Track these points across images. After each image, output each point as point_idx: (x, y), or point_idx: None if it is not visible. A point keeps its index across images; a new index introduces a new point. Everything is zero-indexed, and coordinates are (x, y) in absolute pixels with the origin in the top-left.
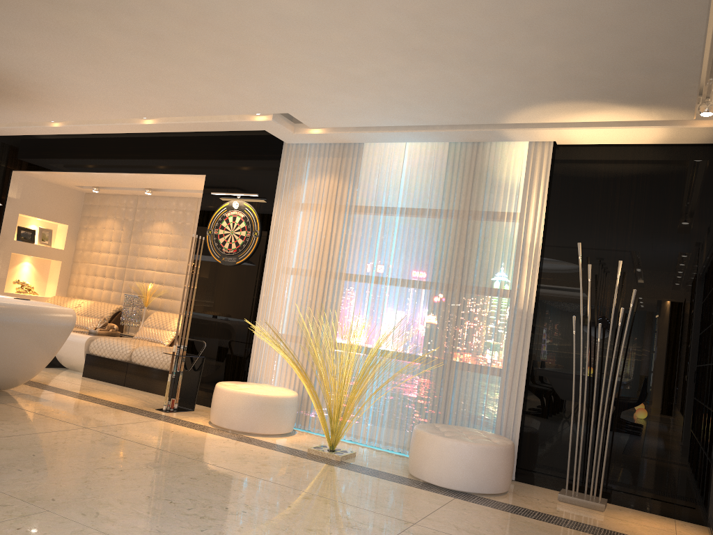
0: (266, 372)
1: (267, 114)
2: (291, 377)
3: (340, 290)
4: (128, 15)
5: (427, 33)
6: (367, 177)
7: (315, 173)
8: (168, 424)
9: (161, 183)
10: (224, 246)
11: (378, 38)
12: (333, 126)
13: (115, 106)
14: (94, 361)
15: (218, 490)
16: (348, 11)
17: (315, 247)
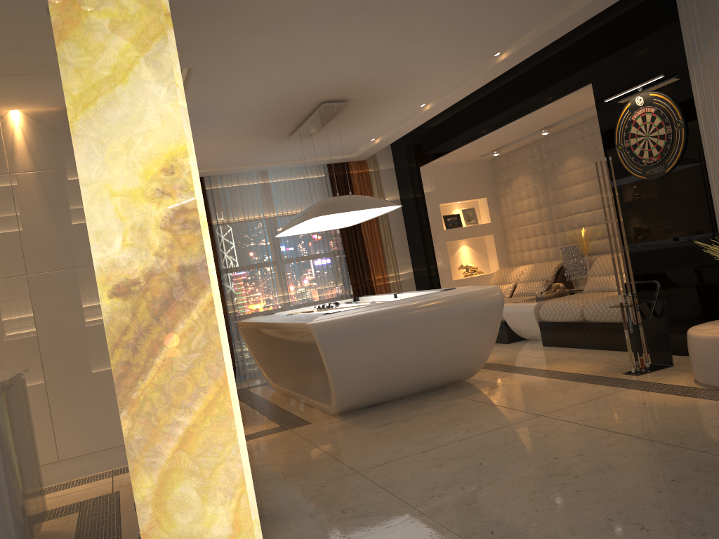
0: None
1: None
2: None
3: None
4: None
5: None
6: None
7: None
8: (638, 393)
9: (551, 116)
10: (643, 157)
11: None
12: None
13: (460, 58)
14: (548, 328)
15: (715, 499)
16: None
17: None
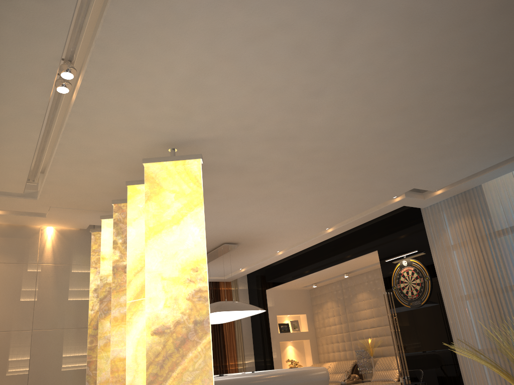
0: (478, 383)
1: (401, 194)
2: (501, 383)
3: (511, 299)
4: (297, 174)
5: (483, 95)
6: (493, 207)
7: (451, 220)
8: None
9: (351, 266)
10: (408, 295)
11: (450, 115)
12: (449, 183)
13: (307, 228)
14: None
15: None
16: (422, 109)
17: (476, 273)
